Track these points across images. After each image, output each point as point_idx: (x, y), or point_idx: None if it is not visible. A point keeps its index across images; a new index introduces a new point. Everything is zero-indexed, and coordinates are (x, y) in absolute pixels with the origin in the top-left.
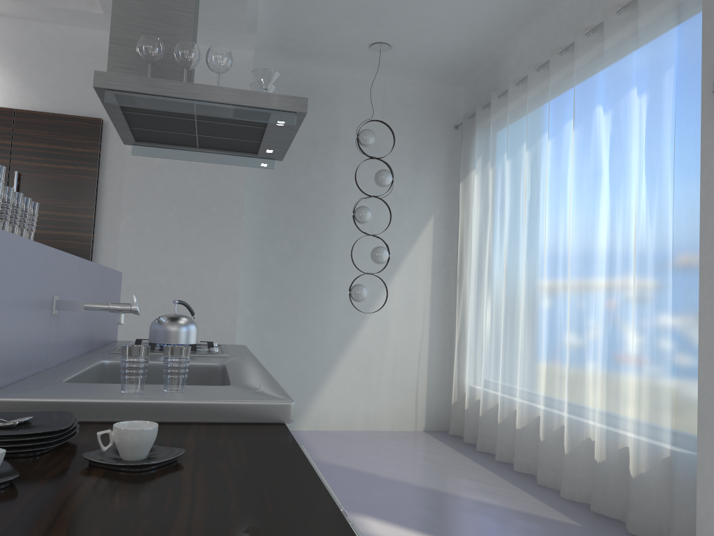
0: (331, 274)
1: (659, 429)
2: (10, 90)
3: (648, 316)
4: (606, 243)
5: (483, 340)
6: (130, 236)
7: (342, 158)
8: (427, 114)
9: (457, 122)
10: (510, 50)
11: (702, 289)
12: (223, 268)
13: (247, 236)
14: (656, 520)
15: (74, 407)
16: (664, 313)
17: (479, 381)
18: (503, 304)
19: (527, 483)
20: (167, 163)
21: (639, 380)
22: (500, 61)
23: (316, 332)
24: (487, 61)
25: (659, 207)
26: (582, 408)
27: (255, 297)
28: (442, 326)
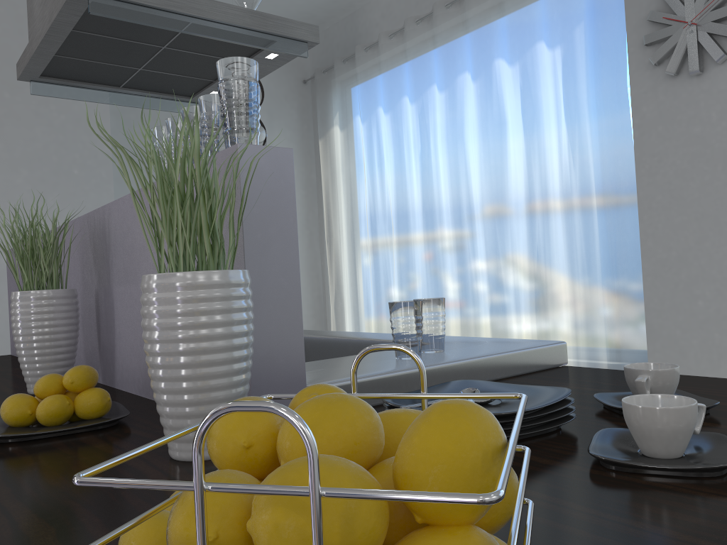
0: None
1: (596, 348)
2: None
3: (578, 250)
4: (525, 187)
5: (368, 297)
6: None
7: None
8: None
9: (305, 77)
10: (371, 2)
11: (642, 219)
12: None
13: None
14: None
15: (402, 382)
16: (592, 245)
17: None
18: (395, 258)
19: None
20: (6, 114)
21: (574, 307)
22: (358, 14)
23: None
24: (343, 13)
25: (580, 151)
26: None
27: None
28: (310, 289)
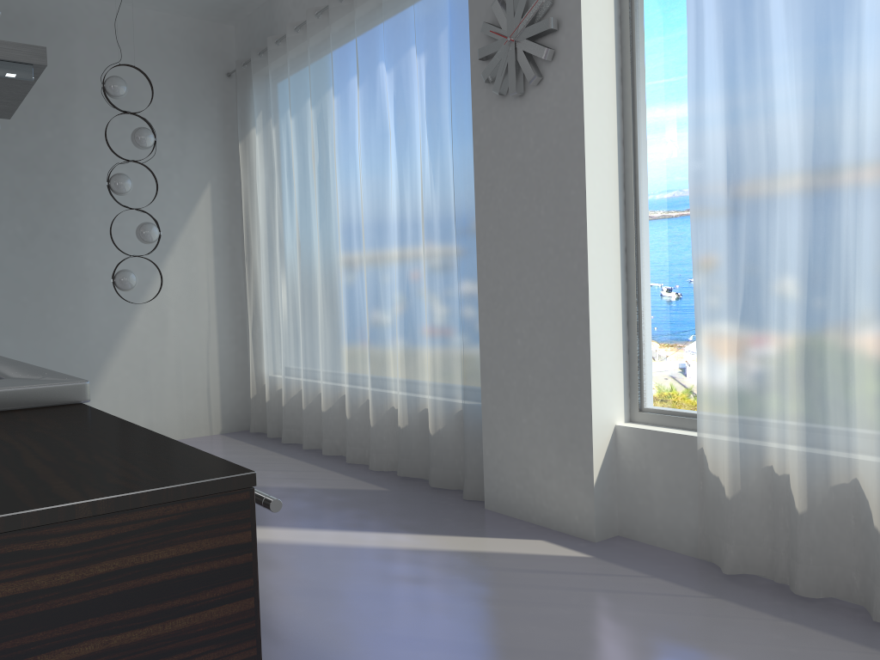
0: (85, 260)
1: (452, 386)
2: None
3: (437, 280)
4: (397, 209)
5: (280, 323)
6: None
7: (83, 111)
8: (191, 57)
9: (230, 69)
10: None
11: (479, 250)
12: None
13: None
14: (454, 471)
15: None
16: (451, 275)
17: (279, 369)
18: (298, 281)
19: (337, 464)
20: None
21: (433, 342)
22: None
23: (72, 334)
24: None
25: (441, 172)
26: (385, 379)
27: None
28: (232, 312)
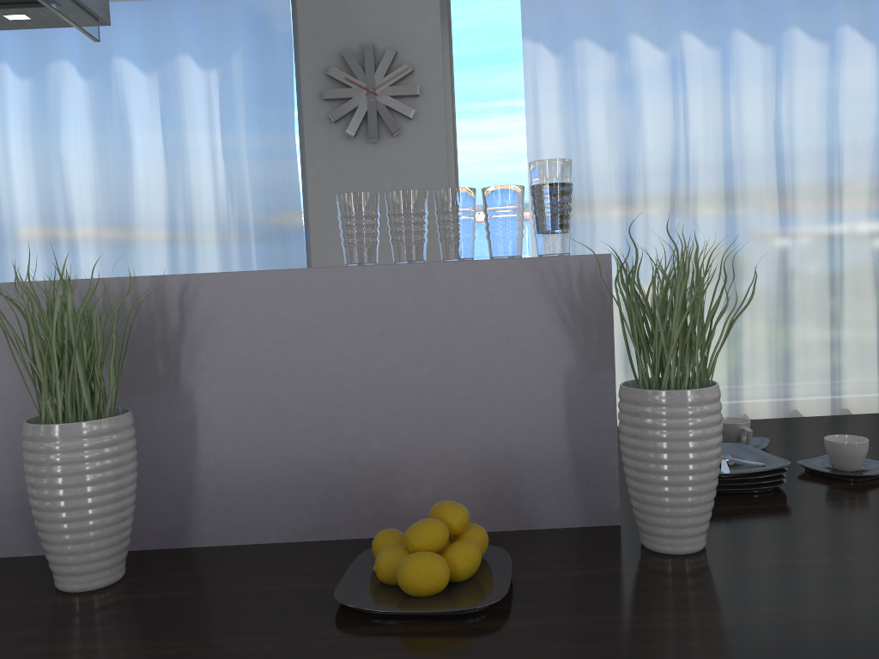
0: None
1: None
2: None
3: None
4: (166, 227)
5: None
6: None
7: None
8: None
9: None
10: None
11: None
12: None
13: None
14: None
15: None
16: None
17: None
18: None
19: None
20: None
21: None
22: None
23: None
24: None
25: (239, 194)
26: None
27: None
28: None
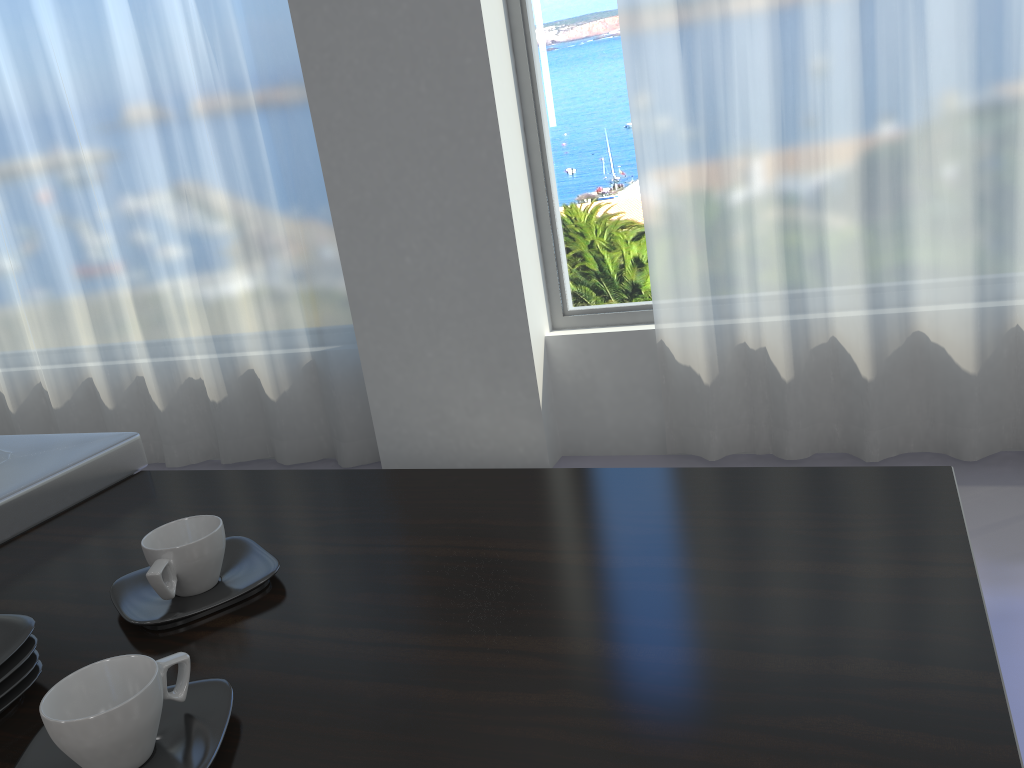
0: None
1: (293, 333)
2: None
3: (245, 195)
4: (150, 99)
5: None
6: None
7: None
8: None
9: None
10: None
11: (322, 147)
12: None
13: None
14: (314, 438)
15: None
16: (264, 186)
17: None
18: None
19: None
20: None
21: (254, 280)
22: None
23: None
24: None
25: (223, 40)
26: (168, 343)
27: None
28: None
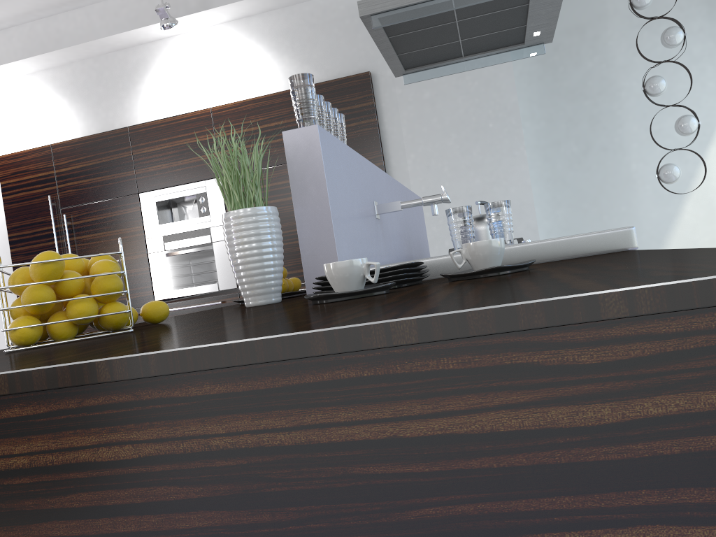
0: (630, 165)
1: None
2: (291, 73)
3: None
4: None
5: None
6: (418, 173)
7: (615, 35)
8: None
9: None
10: None
11: None
12: (512, 181)
13: (529, 148)
14: None
15: None
16: None
17: None
18: None
19: None
20: (436, 94)
21: None
22: None
23: None
24: None
25: None
26: None
27: (551, 208)
28: None
